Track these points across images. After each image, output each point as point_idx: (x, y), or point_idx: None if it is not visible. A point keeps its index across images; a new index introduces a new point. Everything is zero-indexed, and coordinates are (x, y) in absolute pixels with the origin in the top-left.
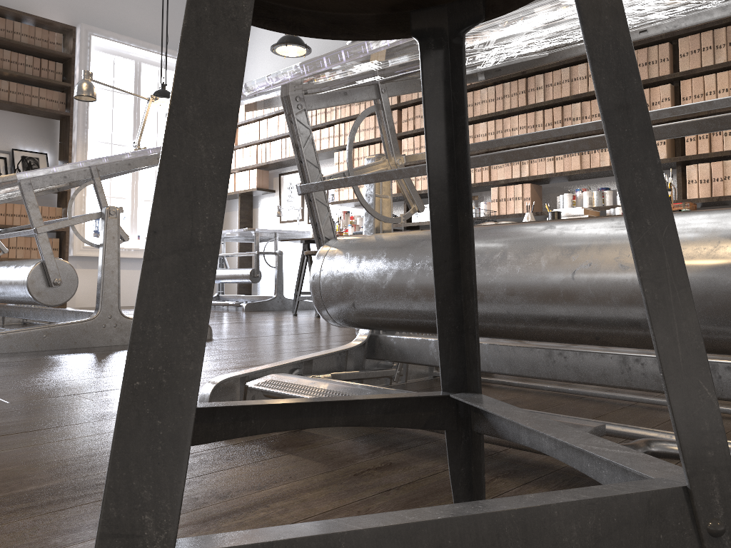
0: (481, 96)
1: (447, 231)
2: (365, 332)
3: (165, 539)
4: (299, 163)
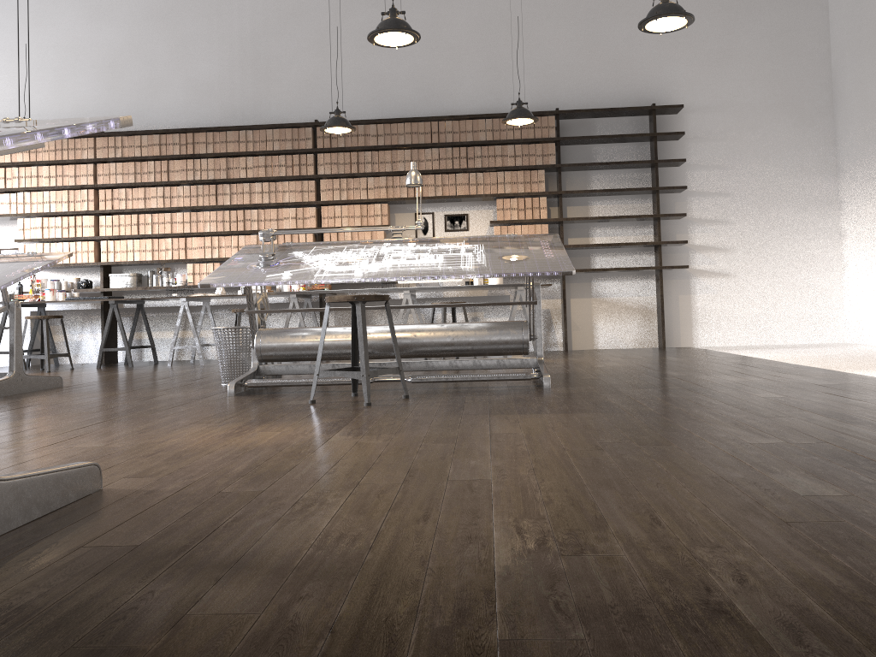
0: (178, 192)
1: (353, 337)
2: (255, 364)
3: (369, 369)
4: (248, 302)
